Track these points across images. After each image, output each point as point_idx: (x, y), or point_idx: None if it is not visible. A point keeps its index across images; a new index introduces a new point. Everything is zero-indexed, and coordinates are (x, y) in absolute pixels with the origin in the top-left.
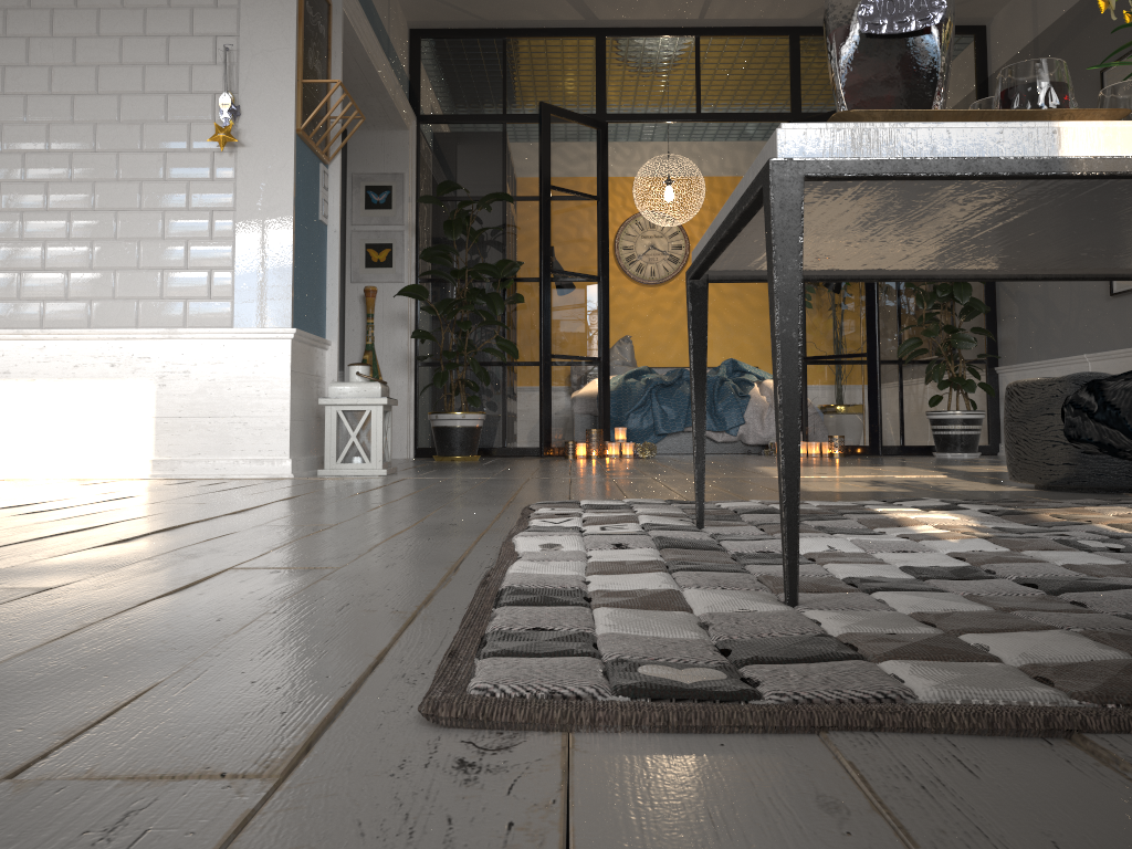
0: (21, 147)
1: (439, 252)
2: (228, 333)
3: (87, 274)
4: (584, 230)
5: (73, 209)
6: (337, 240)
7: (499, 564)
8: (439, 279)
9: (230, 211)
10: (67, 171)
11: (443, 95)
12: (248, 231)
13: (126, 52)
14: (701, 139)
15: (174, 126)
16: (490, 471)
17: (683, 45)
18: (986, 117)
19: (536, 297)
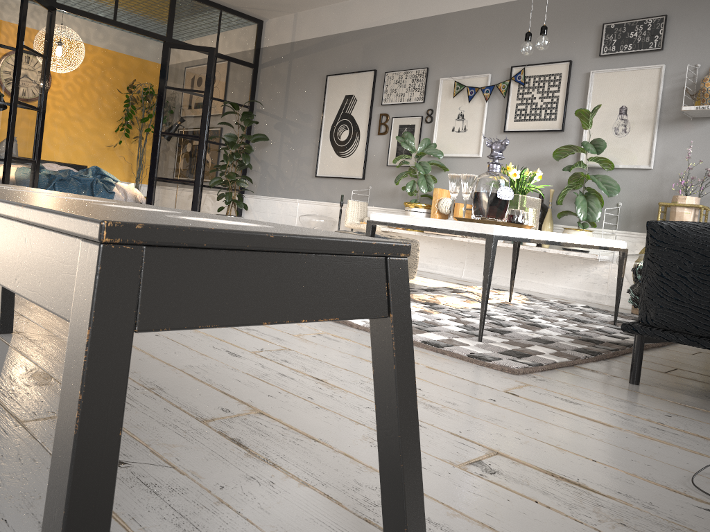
0: None
1: None
2: None
3: None
4: (37, 77)
5: None
6: None
7: None
8: None
9: None
10: None
11: None
12: None
13: None
14: (68, 13)
15: None
16: None
17: None
18: (517, 225)
19: None
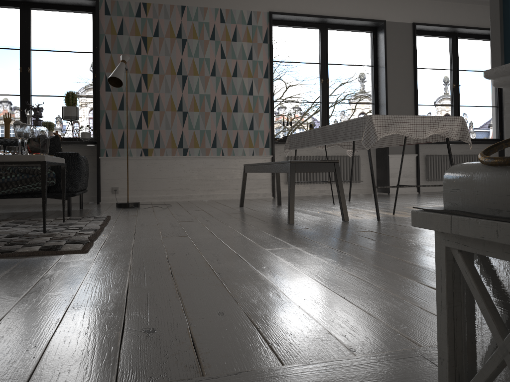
0: None
1: None
2: None
3: None
4: None
5: None
6: None
7: (103, 225)
8: None
9: None
10: None
11: None
12: None
13: None
14: None
15: None
16: None
17: None
18: None
19: None
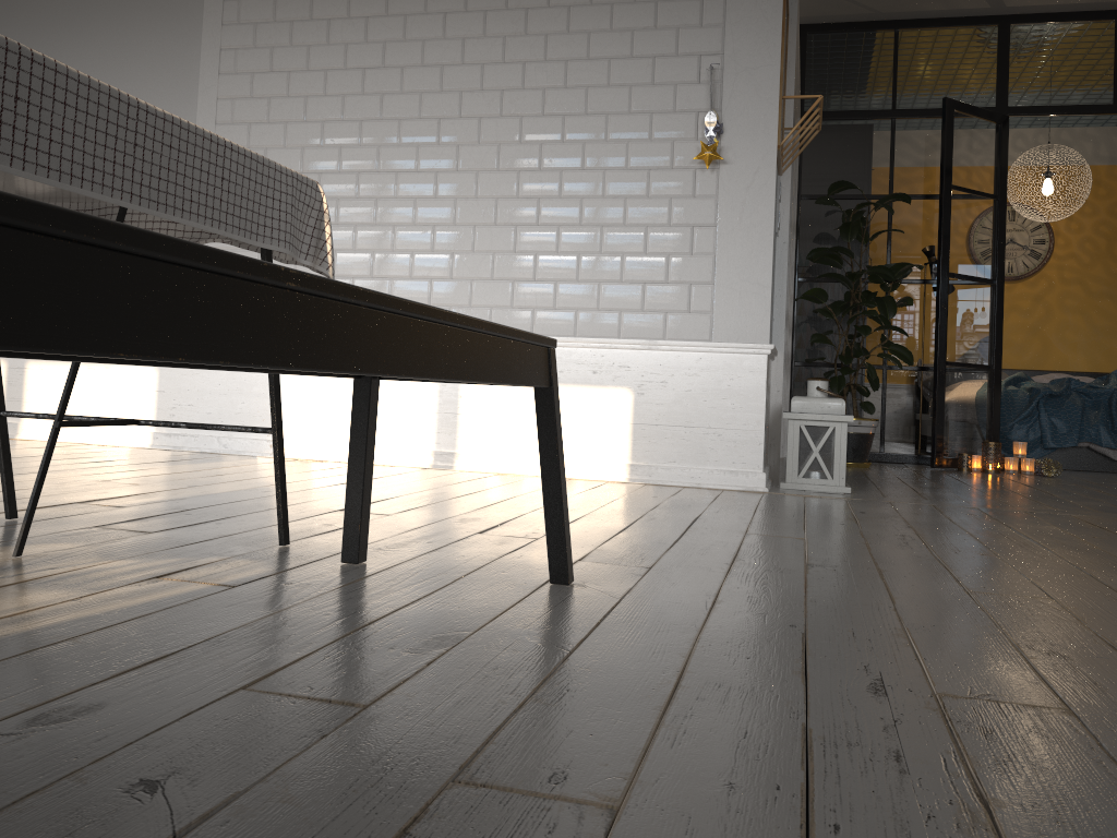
0: (516, 166)
1: (828, 253)
2: (706, 346)
3: (574, 286)
4: (981, 231)
5: (562, 224)
6: (786, 251)
7: None
8: (818, 278)
9: (710, 227)
10: (557, 188)
11: (829, 91)
12: (727, 247)
13: (614, 74)
14: (1072, 125)
15: (658, 144)
16: (943, 493)
17: (1100, 30)
18: None
19: (921, 300)
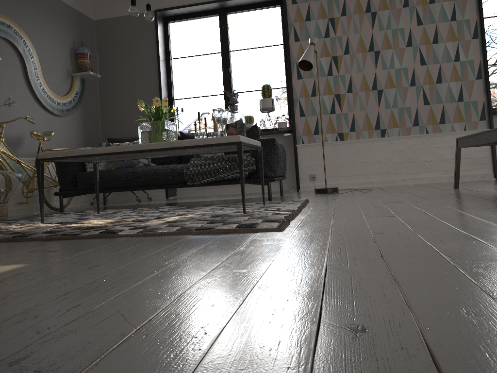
0: None
1: None
2: None
3: None
4: None
5: None
6: None
7: (301, 207)
8: None
9: None
10: None
11: None
12: None
13: None
14: None
15: None
16: None
17: None
18: None
19: None
